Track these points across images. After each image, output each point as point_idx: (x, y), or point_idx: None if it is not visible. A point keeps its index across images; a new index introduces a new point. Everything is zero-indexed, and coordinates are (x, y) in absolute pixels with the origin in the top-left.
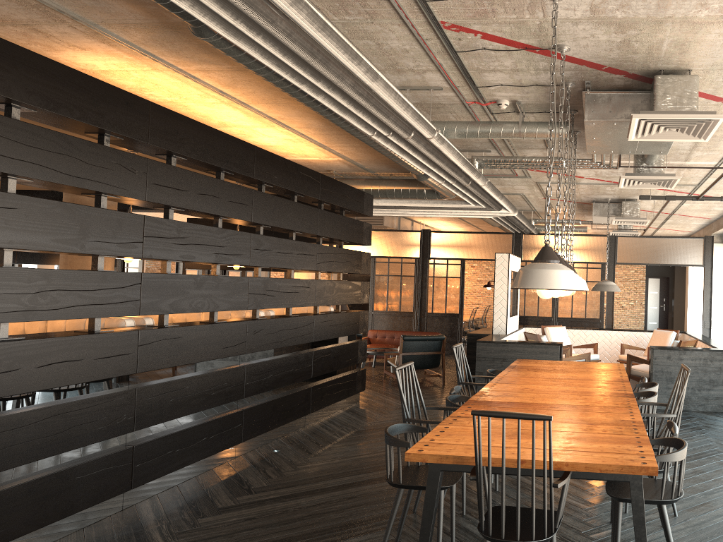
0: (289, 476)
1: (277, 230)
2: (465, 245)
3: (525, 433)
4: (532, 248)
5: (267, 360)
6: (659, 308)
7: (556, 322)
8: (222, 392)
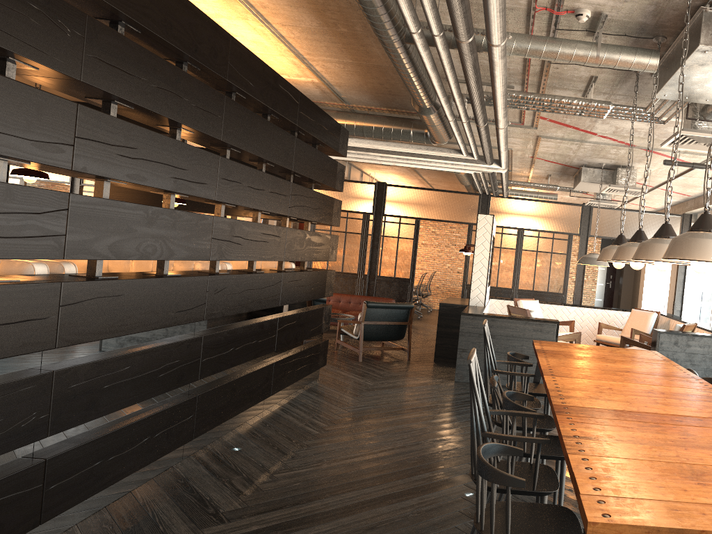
0: (268, 490)
1: (243, 158)
2: (425, 204)
3: (707, 473)
4: (499, 212)
5: (229, 329)
6: (605, 284)
7: (516, 295)
8: (173, 372)
